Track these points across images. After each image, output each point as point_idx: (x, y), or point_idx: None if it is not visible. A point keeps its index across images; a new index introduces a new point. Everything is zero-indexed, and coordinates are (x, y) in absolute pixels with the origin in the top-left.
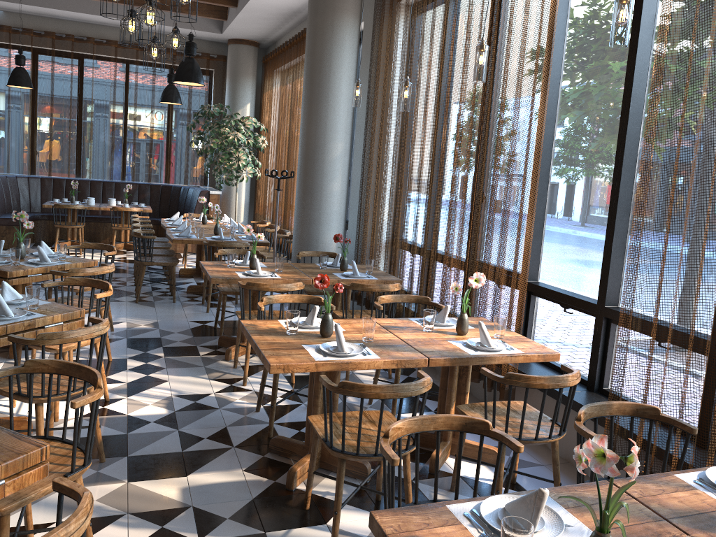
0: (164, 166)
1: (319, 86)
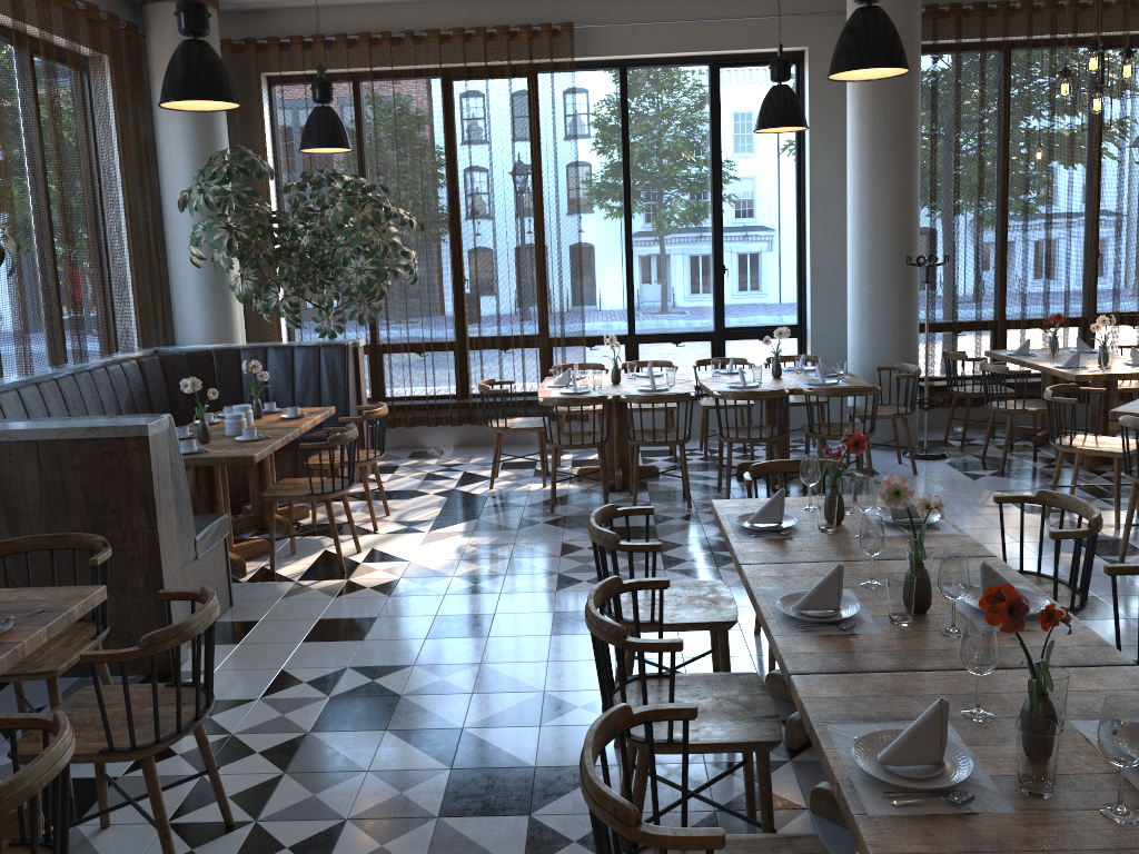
0: (98, 311)
1: (917, 141)
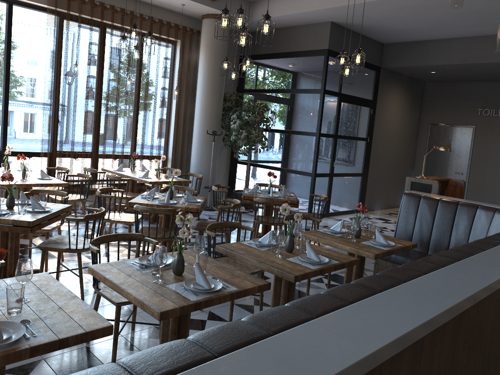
0: None
1: None
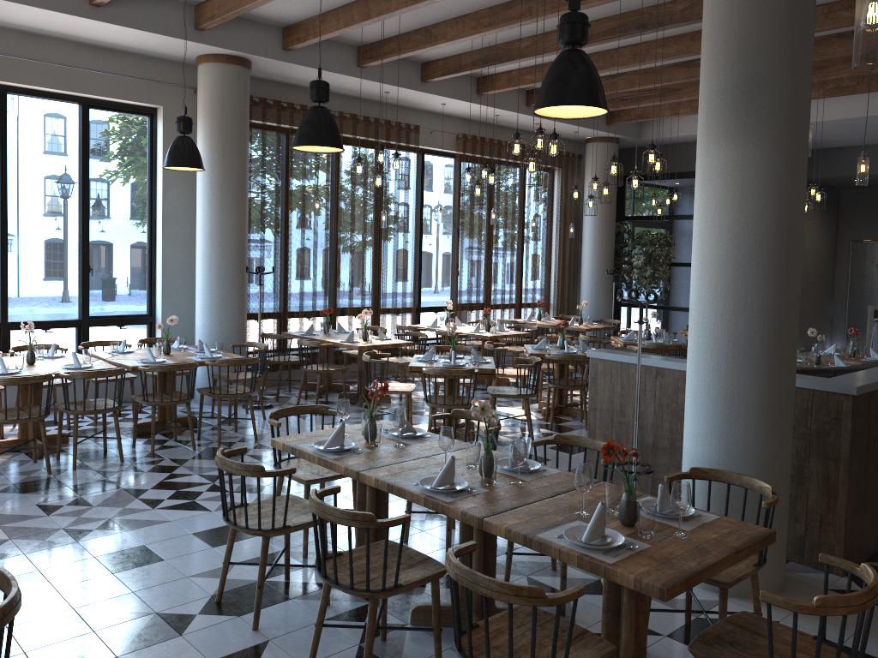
0: None
1: (248, 187)
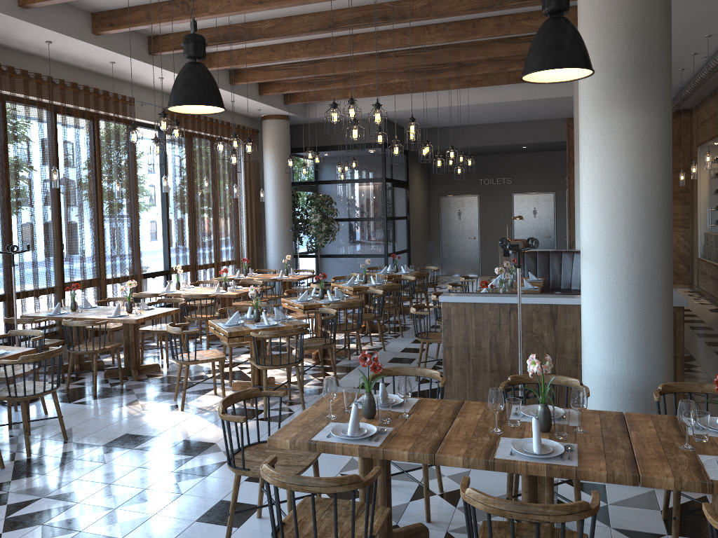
0: None
1: None
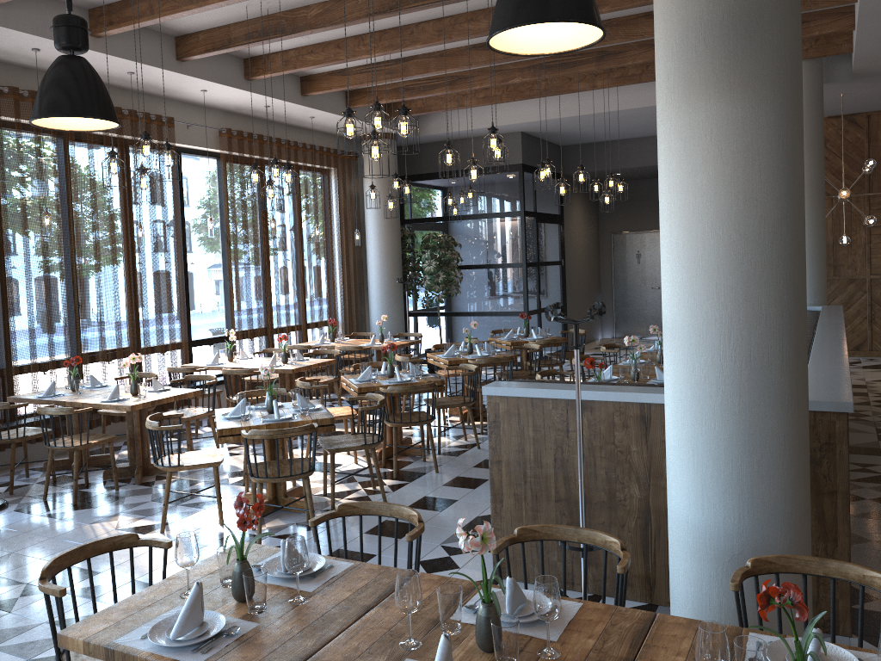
0: None
1: None
